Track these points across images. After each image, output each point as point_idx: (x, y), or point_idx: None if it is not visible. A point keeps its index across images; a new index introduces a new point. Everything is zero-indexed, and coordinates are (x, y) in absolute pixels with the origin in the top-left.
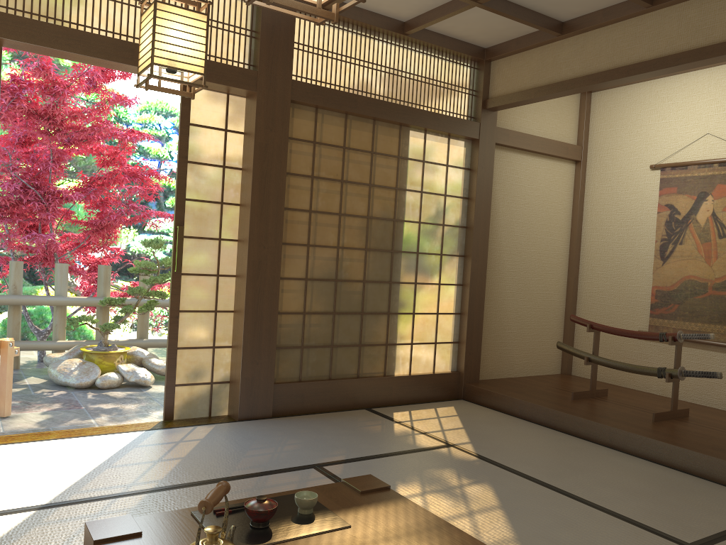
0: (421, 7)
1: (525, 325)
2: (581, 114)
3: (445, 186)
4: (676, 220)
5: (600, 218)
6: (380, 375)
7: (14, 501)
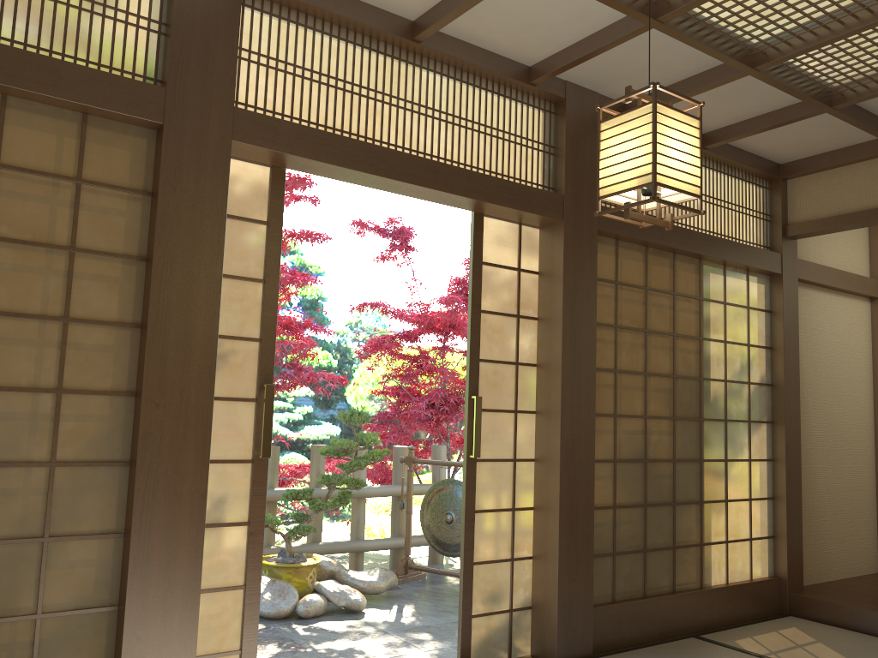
0: (739, 115)
1: (838, 509)
2: (871, 241)
3: (748, 333)
4: None
5: None
6: (696, 586)
7: None
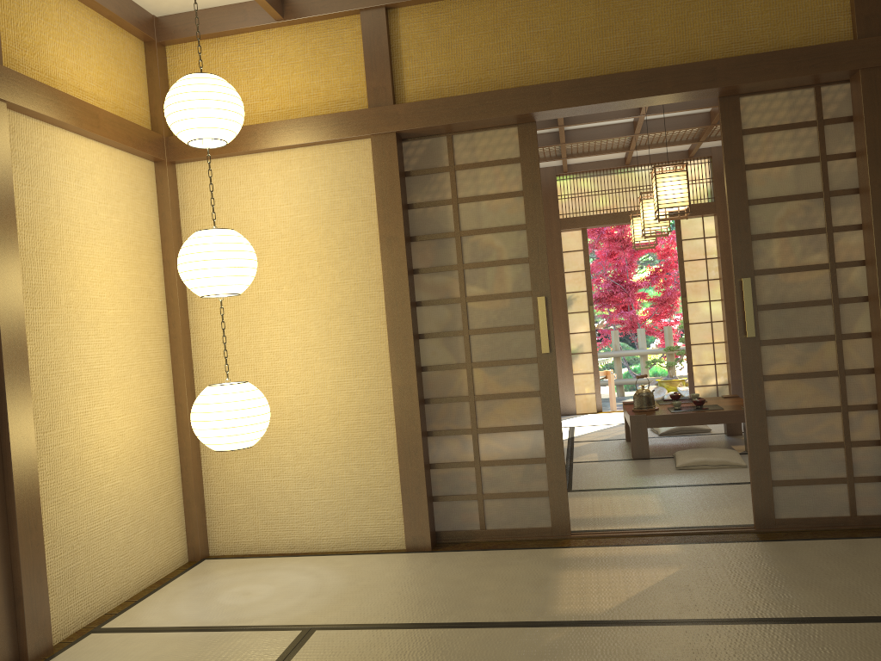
0: None
1: None
2: None
3: None
4: None
5: None
6: None
7: (611, 423)
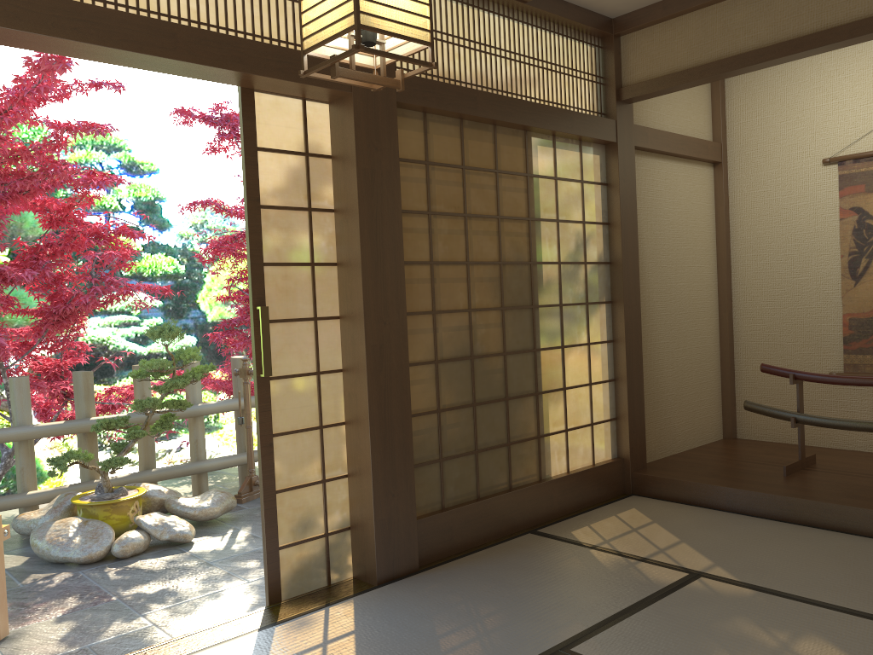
0: None
1: (682, 383)
2: (714, 102)
3: (582, 209)
4: (869, 226)
5: (756, 233)
6: (535, 480)
7: None
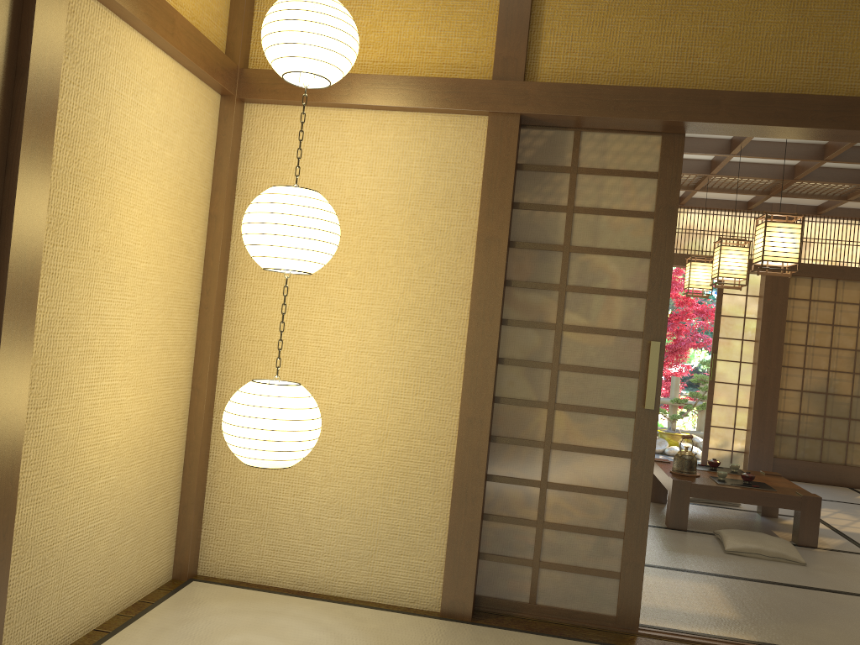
0: None
1: None
2: None
3: None
4: None
5: None
6: None
7: None
